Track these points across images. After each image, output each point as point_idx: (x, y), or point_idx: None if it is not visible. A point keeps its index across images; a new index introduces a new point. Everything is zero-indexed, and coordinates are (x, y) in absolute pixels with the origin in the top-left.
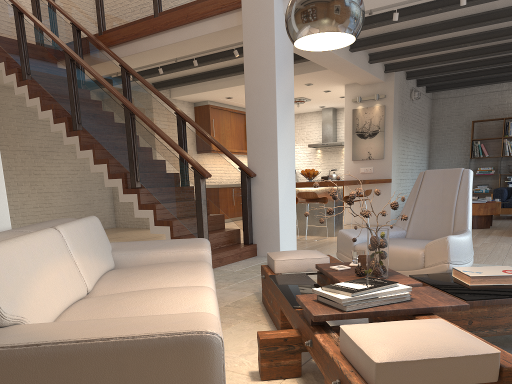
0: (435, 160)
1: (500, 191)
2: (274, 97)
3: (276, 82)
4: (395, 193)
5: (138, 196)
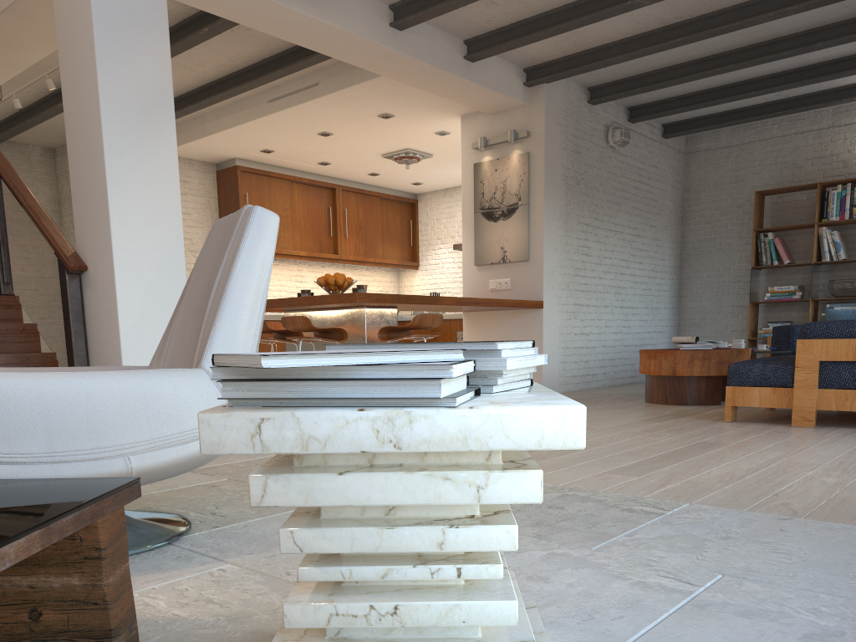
0: (692, 273)
1: (785, 331)
2: (96, 95)
3: (98, 62)
4: (557, 331)
5: None
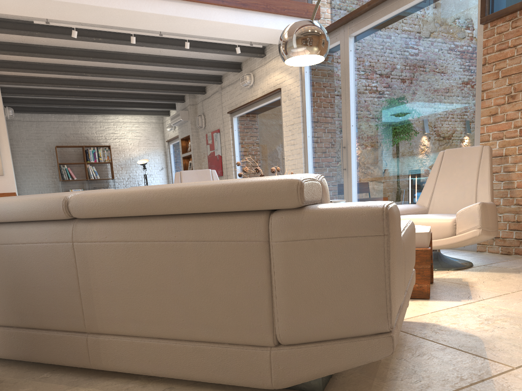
0: (22, 182)
1: None
2: None
3: None
4: None
5: None
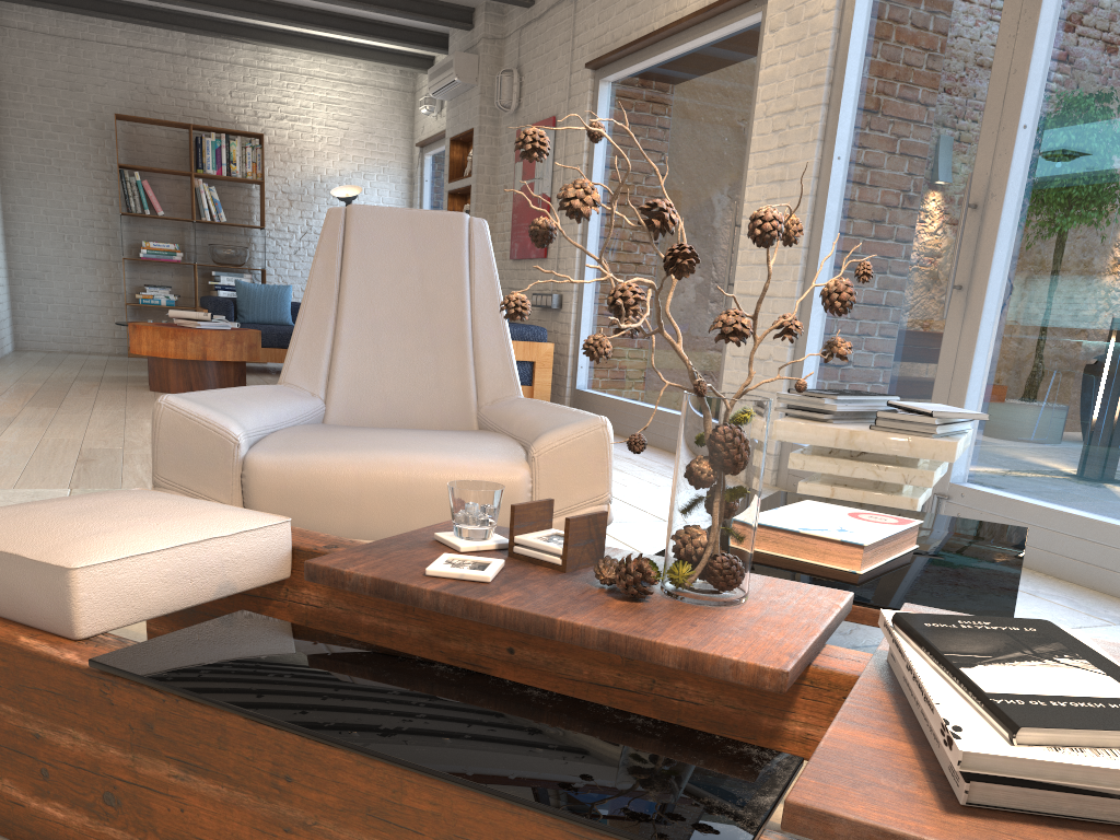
0: (21, 204)
1: (224, 305)
2: None
3: None
4: None
5: None
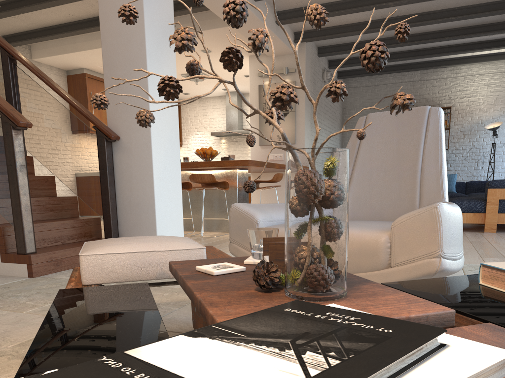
0: None
1: None
2: (141, 20)
3: None
4: None
5: None
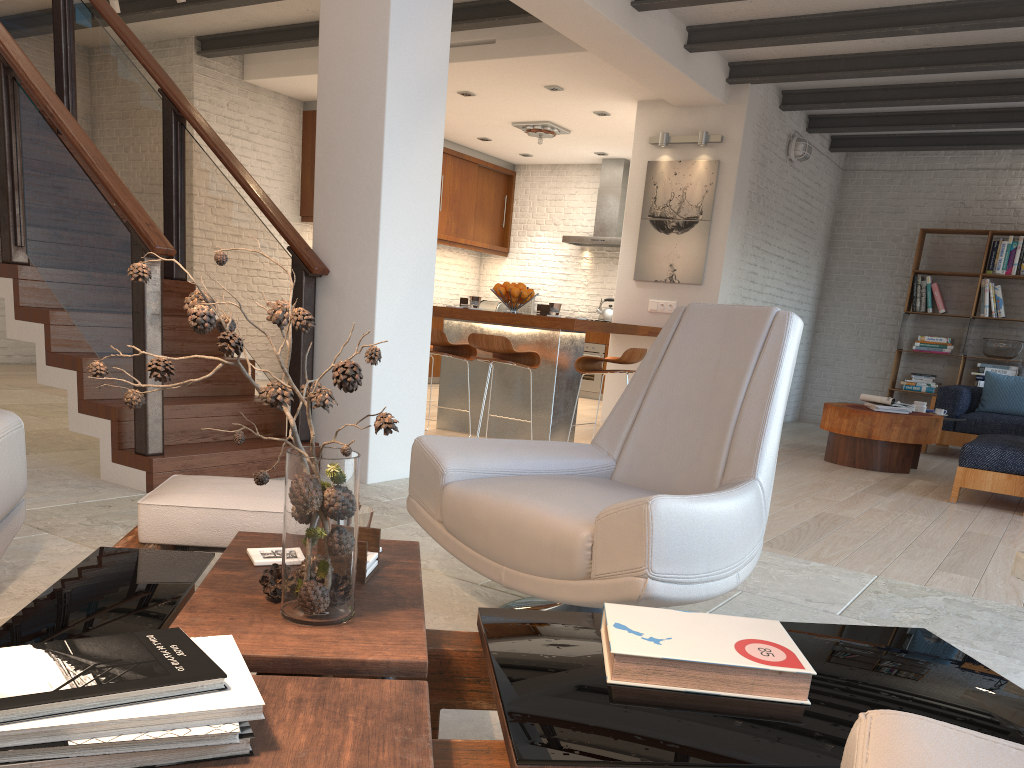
0: (831, 306)
1: (952, 393)
2: (382, 73)
3: (391, 36)
4: None
5: (15, 286)
